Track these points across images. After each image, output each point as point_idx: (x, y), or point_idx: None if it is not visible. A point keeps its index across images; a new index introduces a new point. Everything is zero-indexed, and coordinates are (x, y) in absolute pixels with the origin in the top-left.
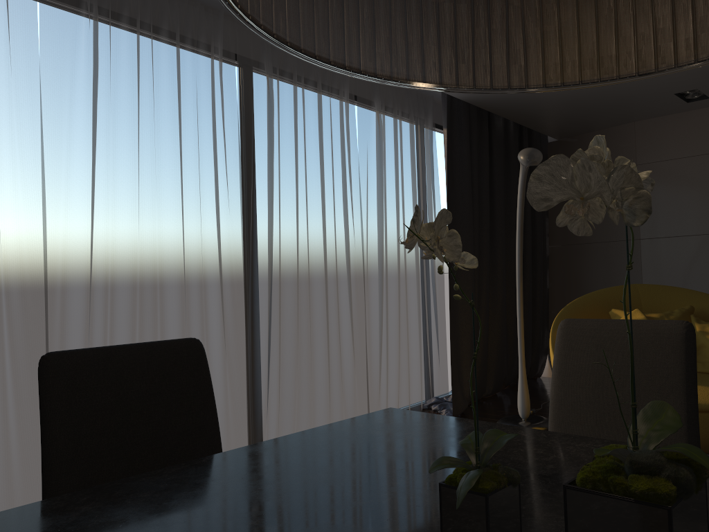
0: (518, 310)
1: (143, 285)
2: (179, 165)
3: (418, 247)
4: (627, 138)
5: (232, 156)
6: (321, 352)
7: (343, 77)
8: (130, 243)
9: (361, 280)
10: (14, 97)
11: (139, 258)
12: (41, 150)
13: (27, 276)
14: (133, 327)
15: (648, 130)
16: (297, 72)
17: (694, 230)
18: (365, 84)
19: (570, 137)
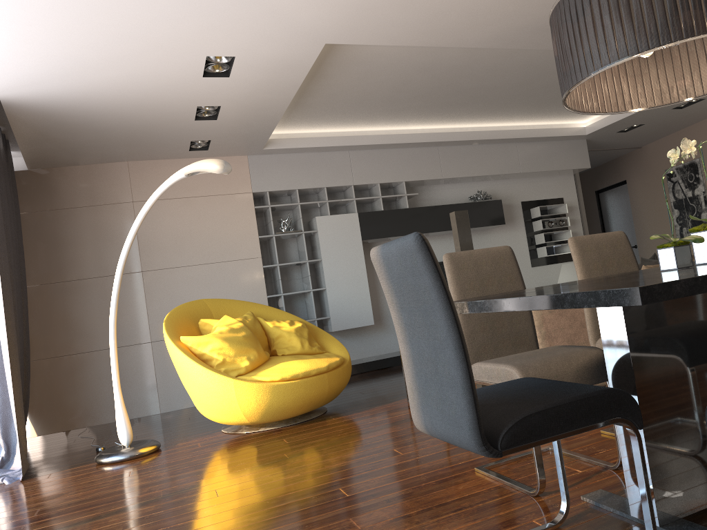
0: (112, 332)
1: None
2: None
3: None
4: (121, 176)
5: None
6: None
7: None
8: None
9: None
10: None
11: None
12: None
13: None
14: None
15: (143, 171)
16: None
17: (193, 261)
18: None
19: (47, 168)
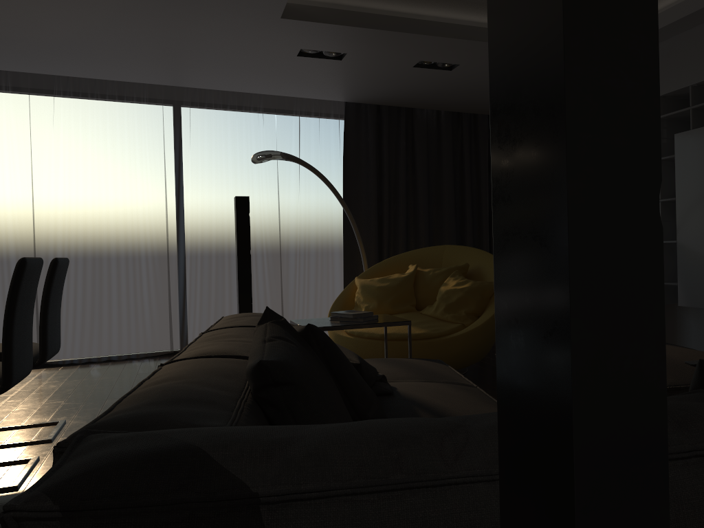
0: (363, 264)
1: (95, 242)
2: (114, 174)
3: (340, 217)
4: None
5: (158, 165)
6: (235, 289)
7: (260, 99)
8: (82, 219)
9: (277, 241)
10: (18, 148)
11: (92, 227)
12: (30, 174)
13: (24, 237)
14: (84, 265)
15: None
16: (217, 102)
17: None
18: (284, 100)
19: None
